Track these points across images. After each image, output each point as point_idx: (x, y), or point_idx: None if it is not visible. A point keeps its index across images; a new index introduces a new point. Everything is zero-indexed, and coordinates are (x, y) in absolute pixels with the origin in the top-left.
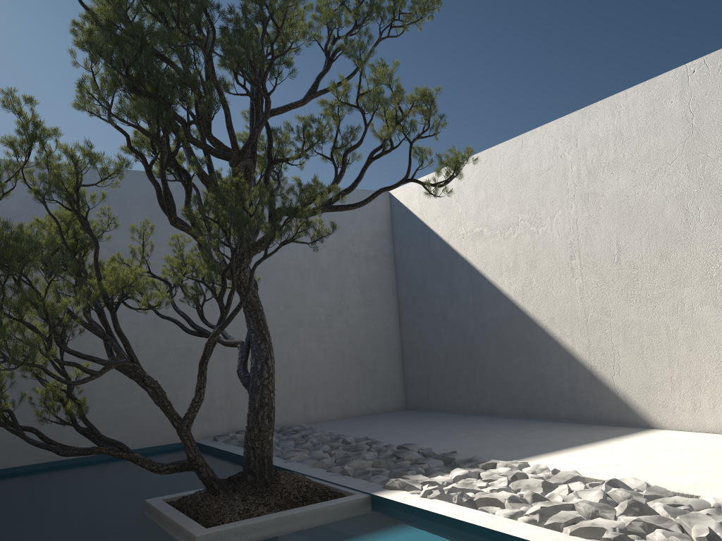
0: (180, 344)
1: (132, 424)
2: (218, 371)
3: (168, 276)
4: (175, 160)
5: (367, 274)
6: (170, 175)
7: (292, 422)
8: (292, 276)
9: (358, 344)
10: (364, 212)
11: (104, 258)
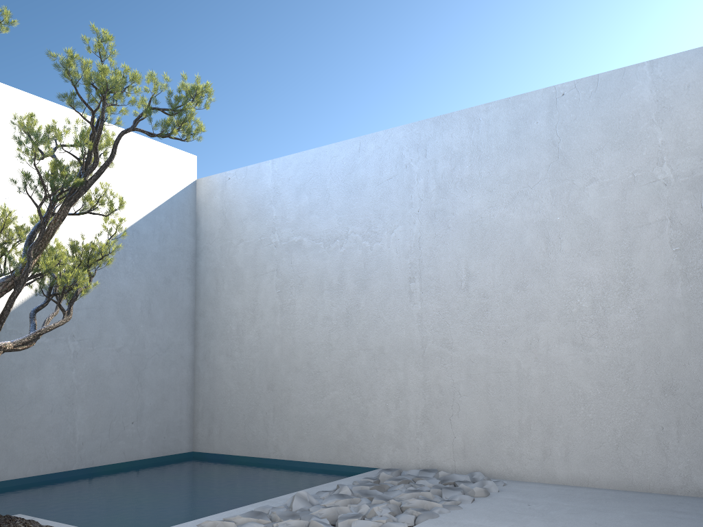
0: (371, 344)
1: (322, 434)
2: (415, 382)
3: (362, 260)
4: None
5: (695, 215)
6: (368, 137)
7: (521, 475)
8: (530, 239)
9: (666, 355)
10: (690, 94)
11: (305, 248)
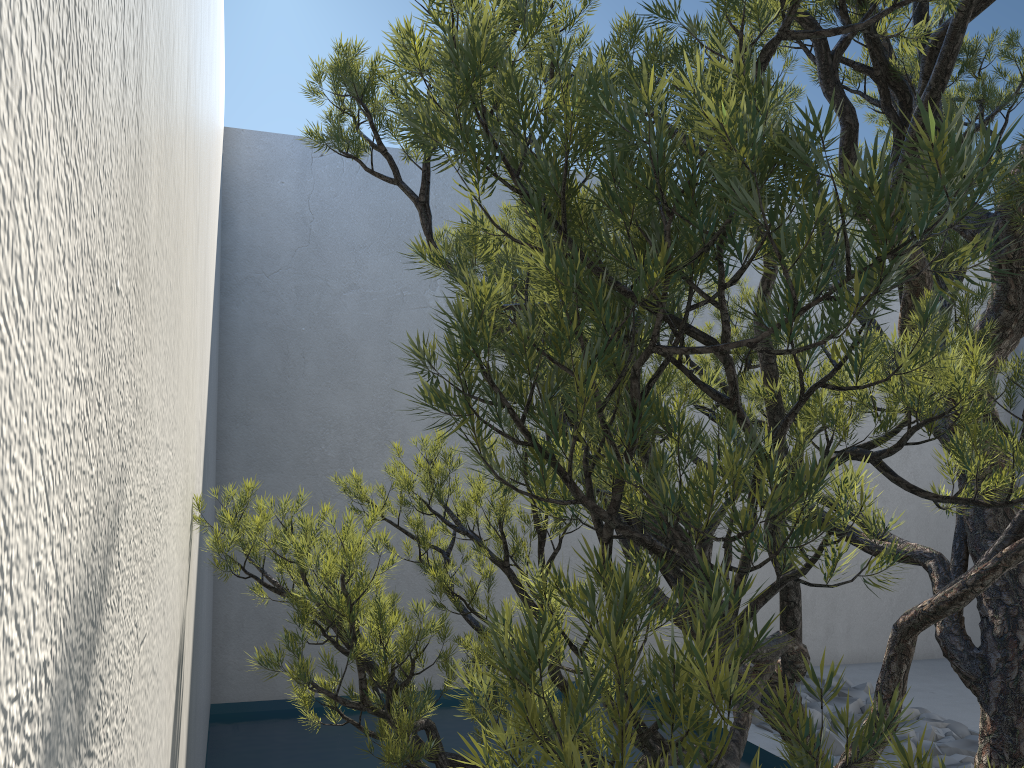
0: None
1: None
2: None
3: None
4: (882, 49)
5: None
6: None
7: None
8: None
9: (933, 521)
10: None
11: None
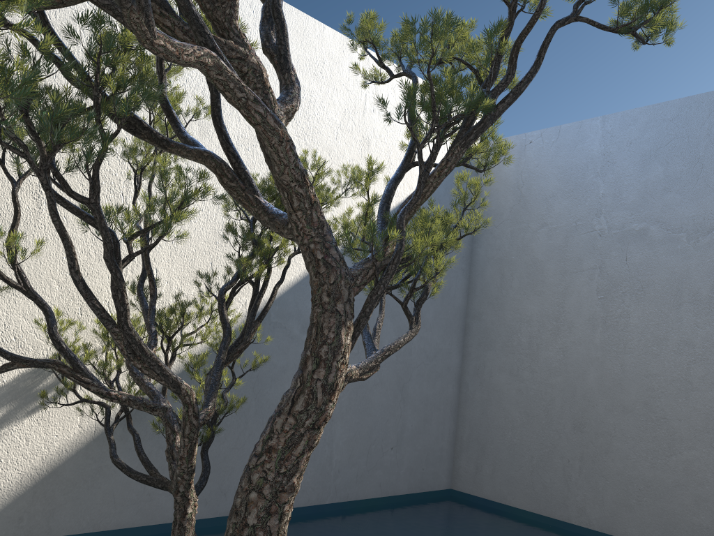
0: None
1: (664, 508)
2: None
3: None
4: None
5: None
6: None
7: None
8: None
9: None
10: None
11: (652, 241)
